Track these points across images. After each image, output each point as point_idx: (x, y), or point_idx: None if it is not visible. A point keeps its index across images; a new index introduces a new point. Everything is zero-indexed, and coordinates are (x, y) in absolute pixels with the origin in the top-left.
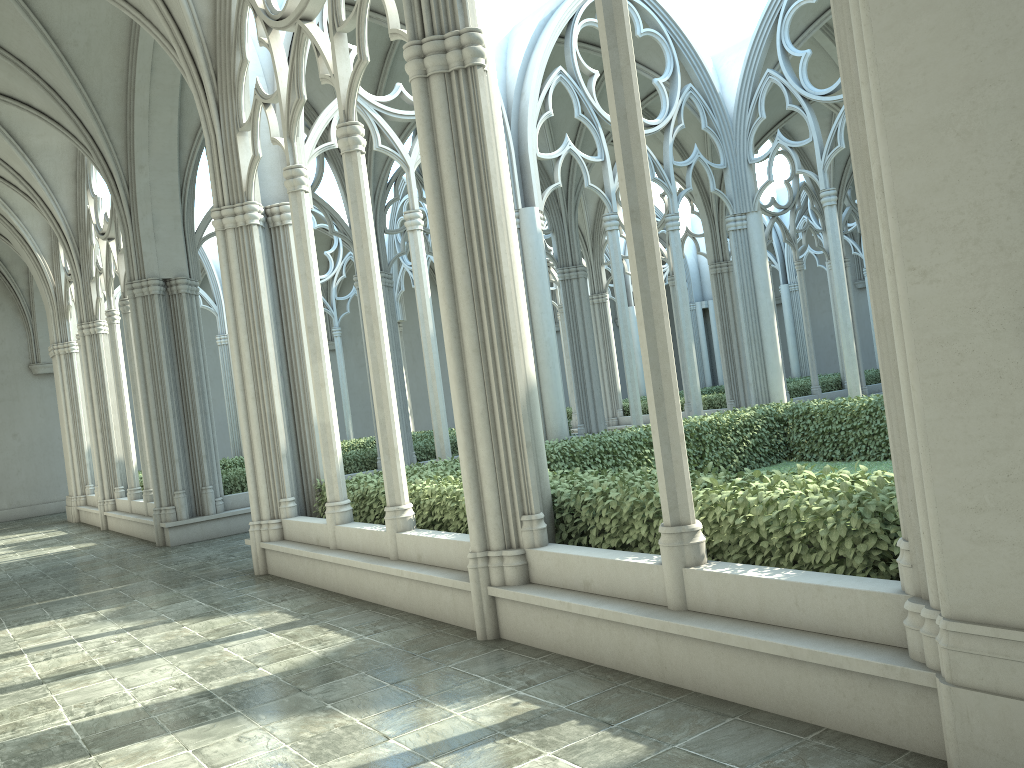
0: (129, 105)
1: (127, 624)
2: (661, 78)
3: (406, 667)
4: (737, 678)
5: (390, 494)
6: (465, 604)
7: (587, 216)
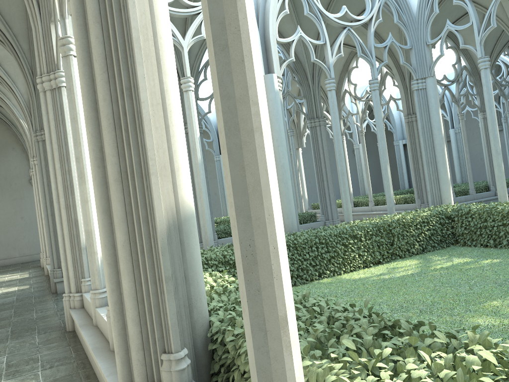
0: (29, 22)
1: None
2: None
3: None
4: None
5: None
6: None
7: None
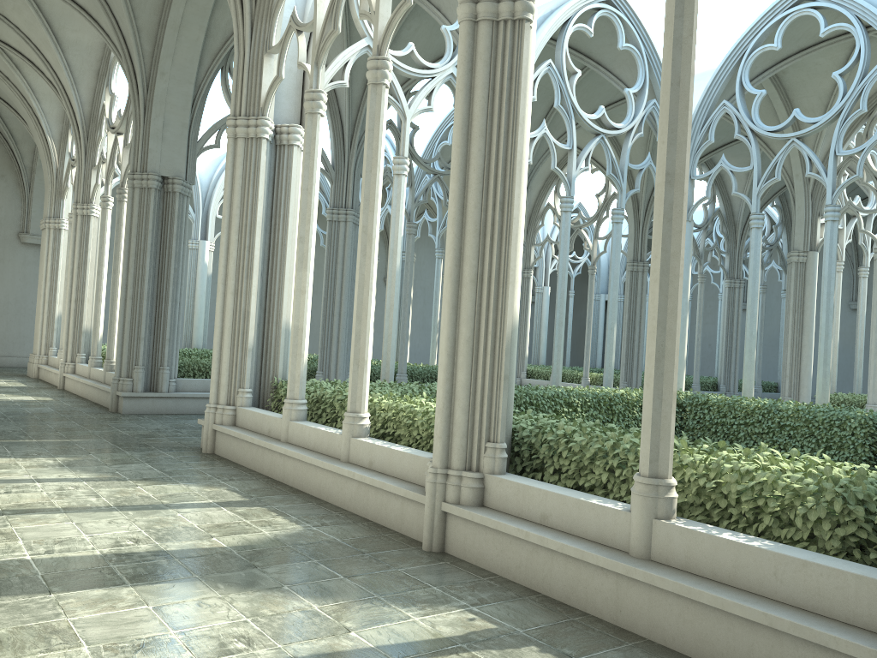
0: (163, 16)
1: (84, 474)
2: (632, 89)
3: (357, 563)
4: (699, 635)
5: (352, 401)
6: (413, 514)
7: (528, 201)
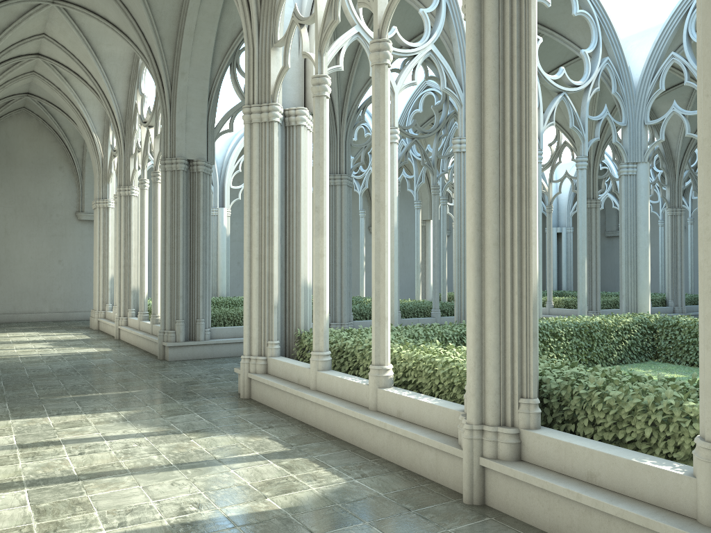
0: (180, 25)
1: (144, 429)
2: (587, 50)
3: (407, 524)
4: None
5: (376, 355)
6: (449, 466)
7: None
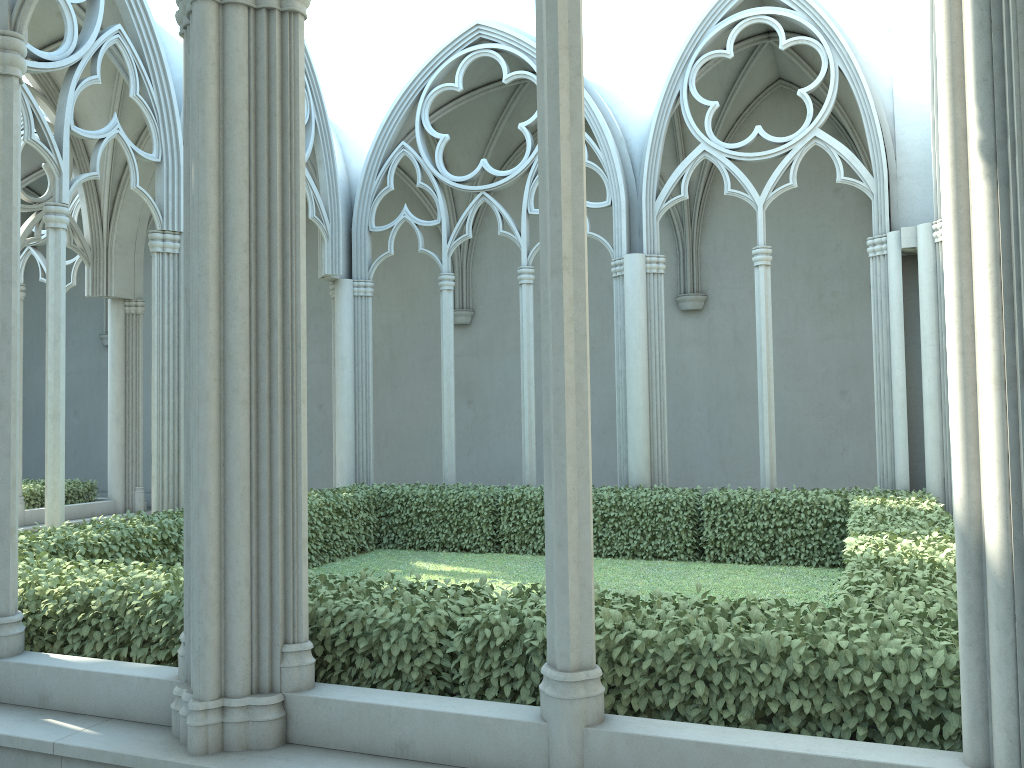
0: None
1: None
2: None
3: None
4: None
5: None
6: None
7: None
